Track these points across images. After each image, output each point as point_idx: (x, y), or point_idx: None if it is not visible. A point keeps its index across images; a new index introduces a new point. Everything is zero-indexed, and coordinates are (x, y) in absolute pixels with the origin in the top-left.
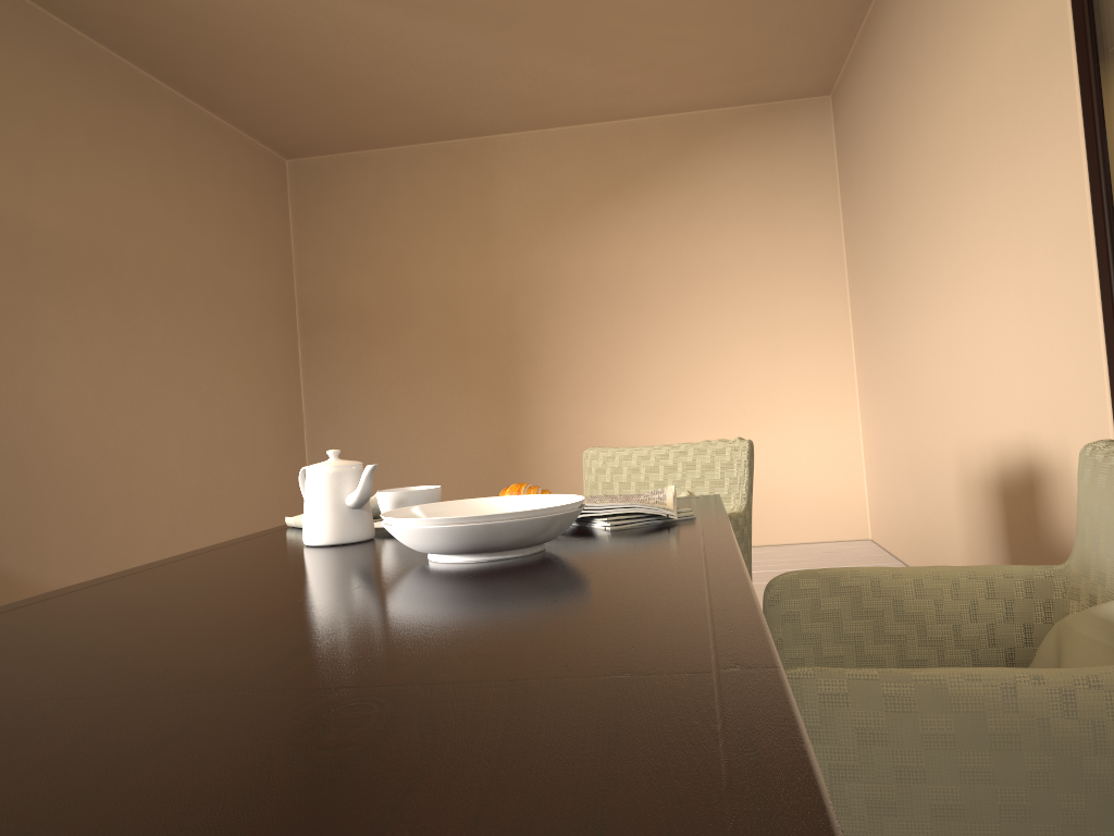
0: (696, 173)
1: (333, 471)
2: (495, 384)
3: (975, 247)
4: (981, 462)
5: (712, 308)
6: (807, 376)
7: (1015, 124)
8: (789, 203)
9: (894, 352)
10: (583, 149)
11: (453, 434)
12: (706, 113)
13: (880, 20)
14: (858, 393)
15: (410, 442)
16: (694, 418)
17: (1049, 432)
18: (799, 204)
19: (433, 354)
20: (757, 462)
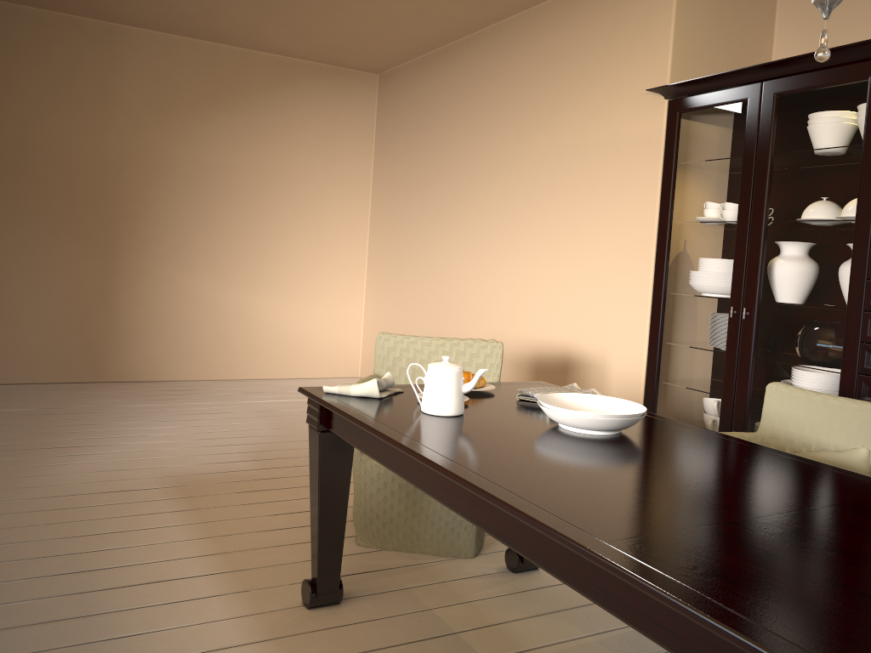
0: (283, 103)
1: (458, 371)
2: (97, 236)
3: (541, 228)
4: (516, 348)
5: (280, 205)
6: (336, 264)
7: (600, 175)
8: (342, 141)
9: (426, 265)
10: (199, 60)
11: (51, 273)
12: (296, 61)
13: (463, 56)
14: (367, 280)
15: (7, 275)
16: (256, 284)
17: (590, 343)
18: (348, 144)
19: (40, 200)
20: (296, 320)
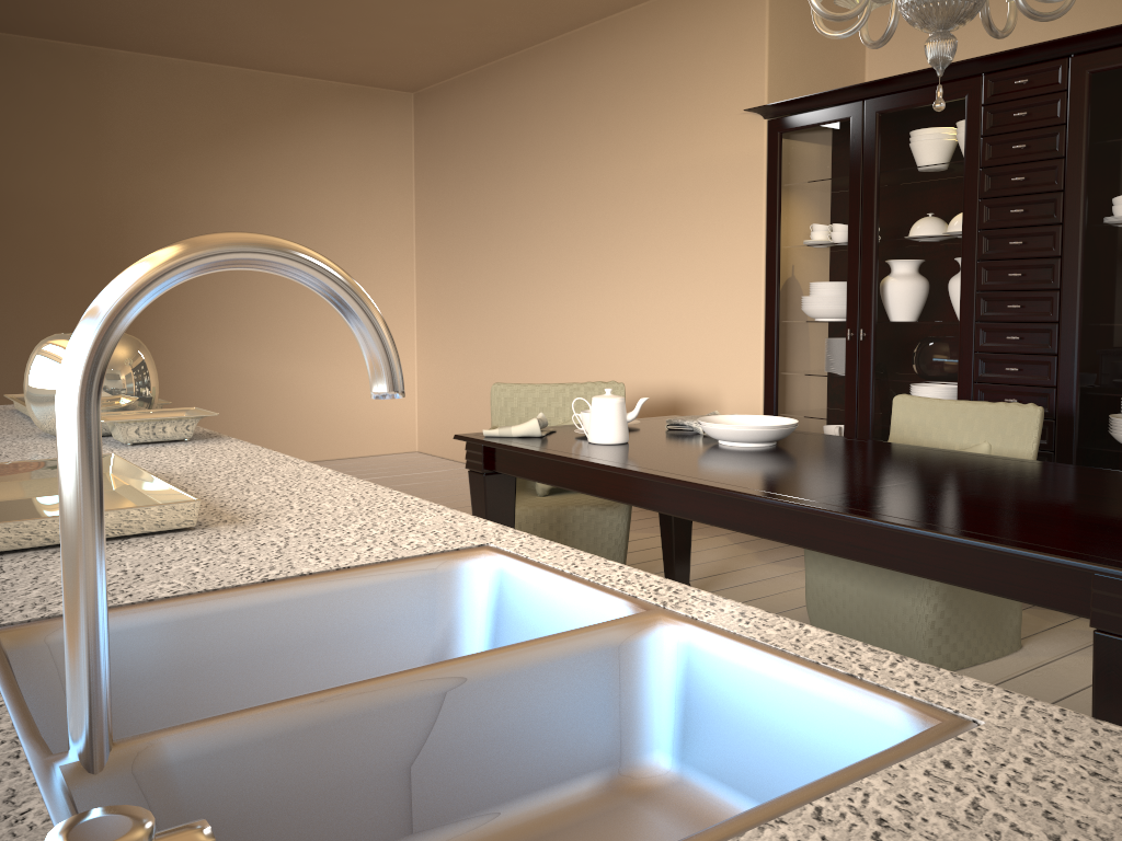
0: (305, 133)
1: (622, 401)
2: None
3: (634, 262)
4: None
5: None
6: None
7: (698, 202)
8: (377, 175)
9: (495, 313)
10: (203, 86)
11: None
12: (316, 82)
13: (523, 71)
14: (418, 337)
15: None
16: (290, 350)
17: (700, 381)
18: (384, 177)
19: (27, 267)
20: (339, 389)
